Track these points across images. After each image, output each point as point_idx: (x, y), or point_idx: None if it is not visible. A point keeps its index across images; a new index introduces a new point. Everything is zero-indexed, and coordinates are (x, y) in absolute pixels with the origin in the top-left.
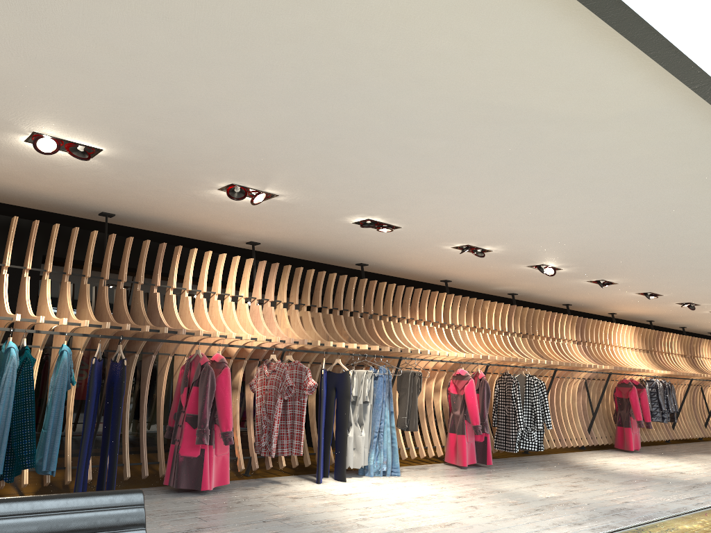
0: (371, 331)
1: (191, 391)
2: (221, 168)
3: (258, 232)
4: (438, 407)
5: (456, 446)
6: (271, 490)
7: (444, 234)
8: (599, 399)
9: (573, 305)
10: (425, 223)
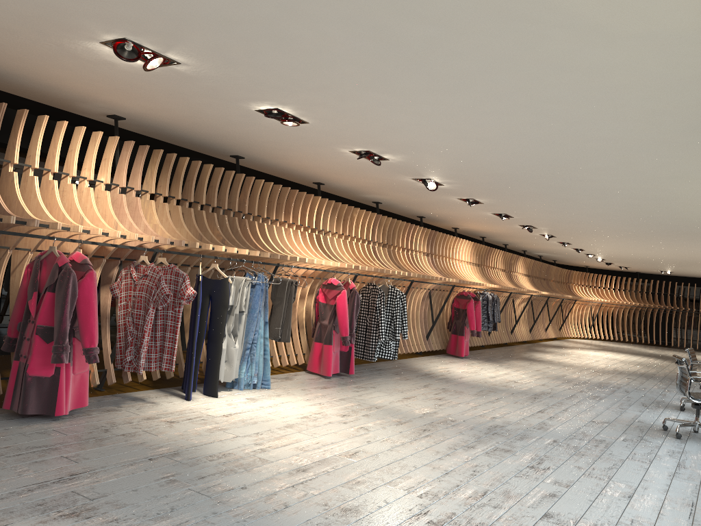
0: (244, 232)
1: (44, 298)
2: (119, 15)
3: (129, 105)
4: (302, 315)
5: (321, 356)
6: (139, 411)
7: (351, 137)
8: (440, 309)
9: (426, 218)
10: (338, 122)
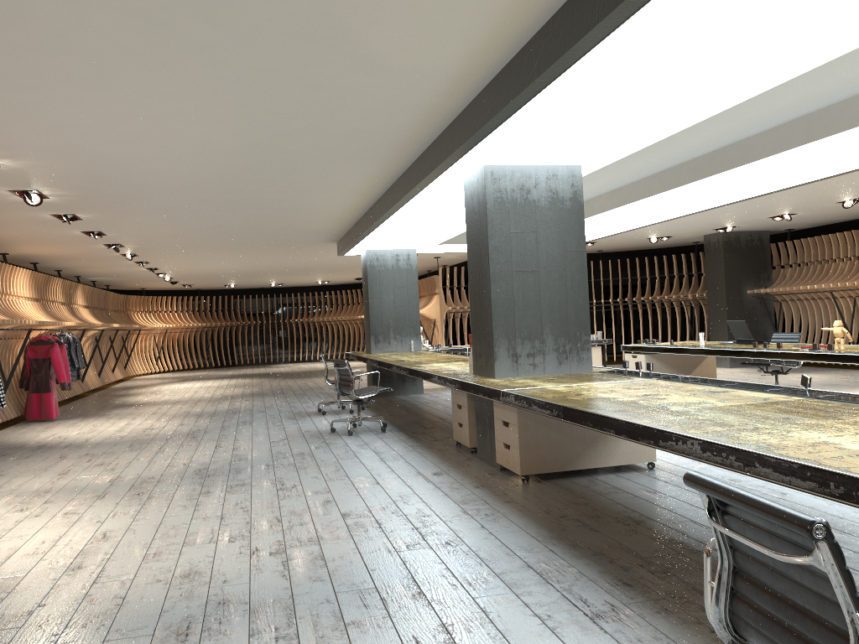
0: None
1: None
2: None
3: None
4: None
5: None
6: None
7: None
8: (15, 363)
9: None
10: None
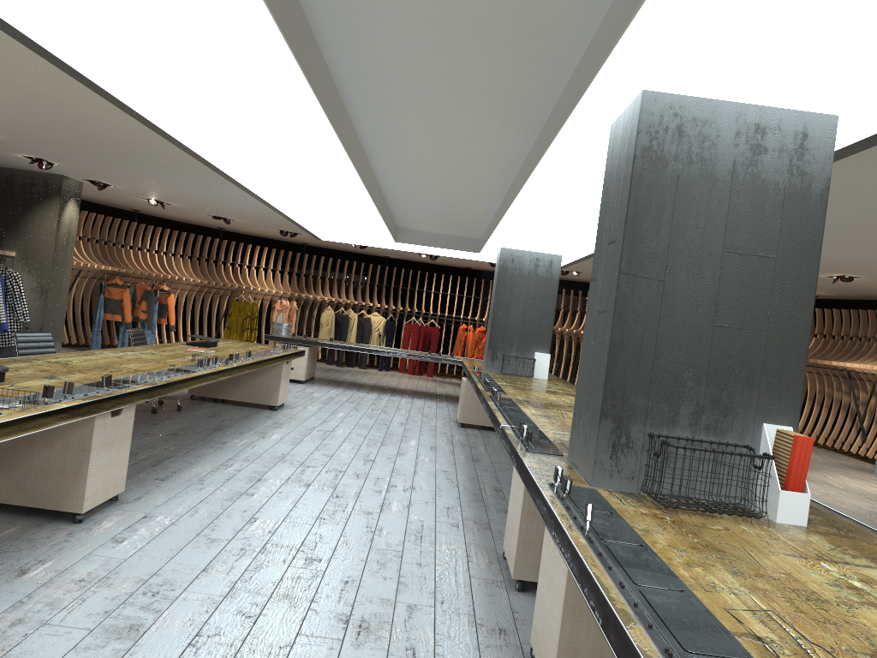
0: None
1: None
2: None
3: None
4: None
5: None
6: None
7: None
8: None
9: None
10: None
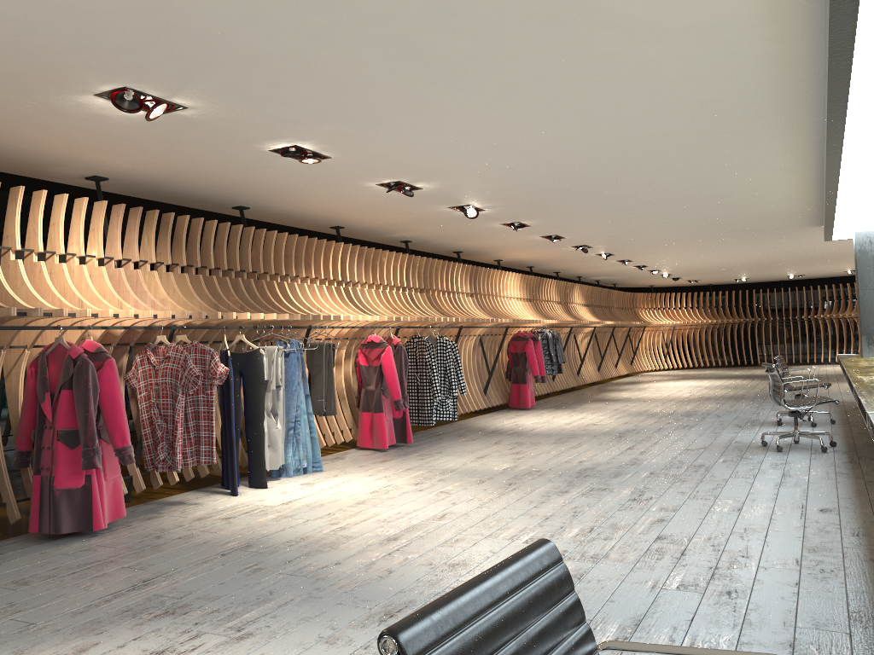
0: (263, 295)
1: (60, 398)
2: (123, 62)
3: (116, 162)
4: (340, 384)
5: (372, 427)
6: (184, 514)
7: (380, 168)
8: (496, 356)
9: (464, 253)
10: (366, 153)
